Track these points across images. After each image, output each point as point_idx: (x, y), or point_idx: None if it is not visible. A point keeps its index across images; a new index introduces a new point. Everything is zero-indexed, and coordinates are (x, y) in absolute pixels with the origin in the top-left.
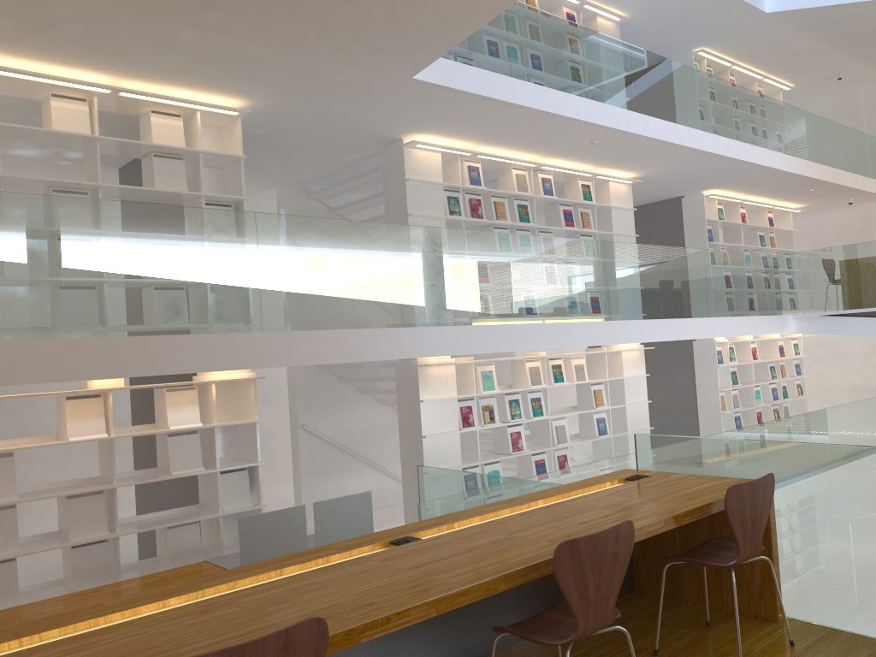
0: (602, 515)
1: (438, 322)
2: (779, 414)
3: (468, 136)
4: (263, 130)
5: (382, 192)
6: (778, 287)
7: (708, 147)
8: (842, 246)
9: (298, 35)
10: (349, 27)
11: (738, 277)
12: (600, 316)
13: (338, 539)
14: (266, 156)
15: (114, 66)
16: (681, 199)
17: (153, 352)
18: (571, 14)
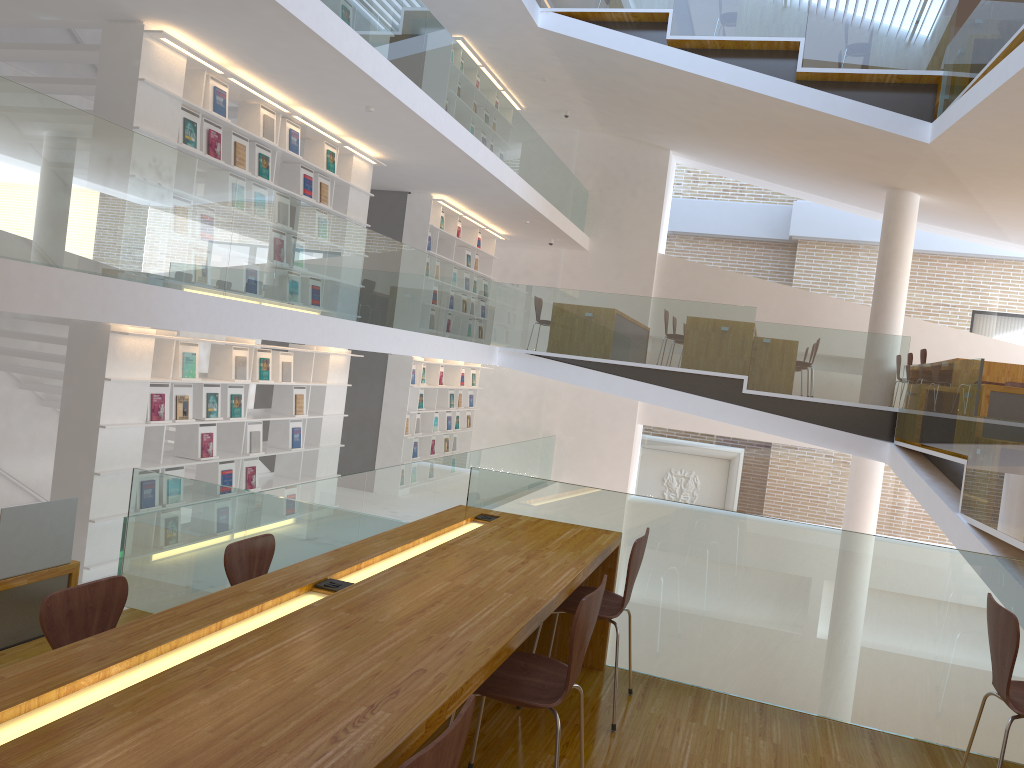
0: (518, 562)
1: (190, 286)
2: (449, 444)
3: (231, 50)
4: None
5: (73, 79)
6: (492, 315)
7: (472, 152)
8: (560, 289)
9: None
10: None
11: (466, 298)
12: (348, 314)
13: (25, 561)
14: None
15: None
16: (407, 195)
17: None
18: None
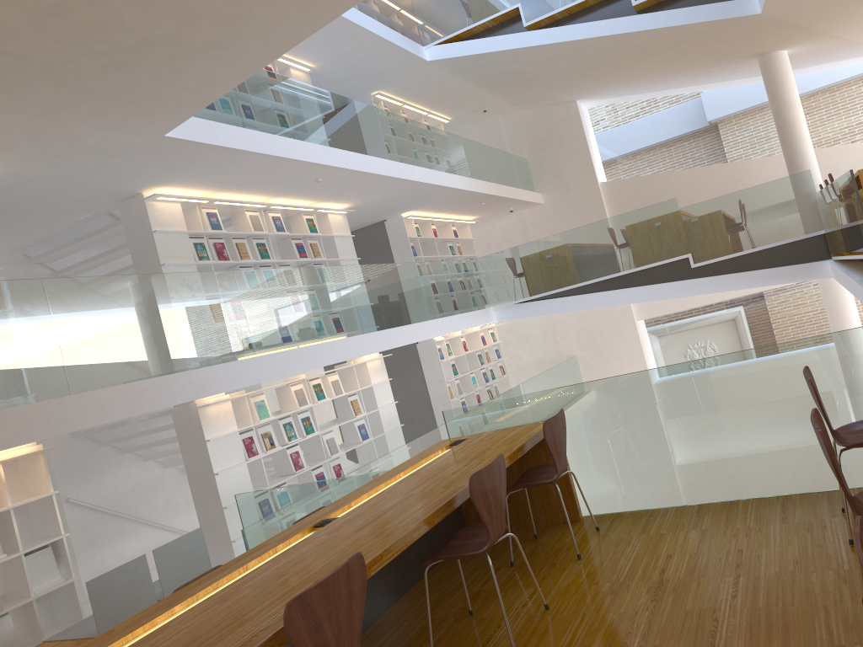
0: (462, 466)
1: (227, 358)
2: (492, 393)
3: (206, 185)
4: None
5: (117, 247)
6: (478, 286)
7: (408, 176)
8: (520, 246)
9: (59, 103)
10: (112, 93)
11: (449, 282)
12: (355, 331)
13: (181, 579)
14: None
15: None
16: (384, 223)
17: None
18: (269, 67)
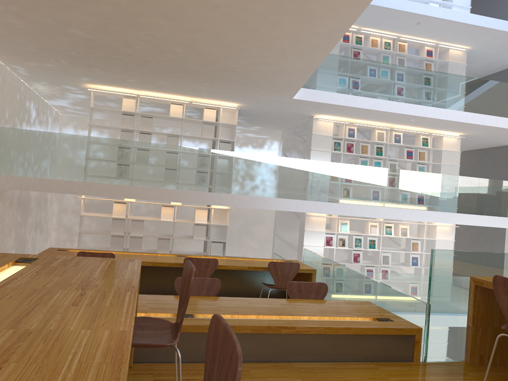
0: (238, 263)
1: (293, 197)
2: None
3: (343, 116)
4: (254, 112)
5: None
6: None
7: (490, 123)
8: None
9: (237, 87)
10: (253, 85)
11: (507, 195)
12: (390, 205)
13: None
14: (264, 120)
15: (187, 95)
16: None
17: (172, 194)
18: (430, 50)
